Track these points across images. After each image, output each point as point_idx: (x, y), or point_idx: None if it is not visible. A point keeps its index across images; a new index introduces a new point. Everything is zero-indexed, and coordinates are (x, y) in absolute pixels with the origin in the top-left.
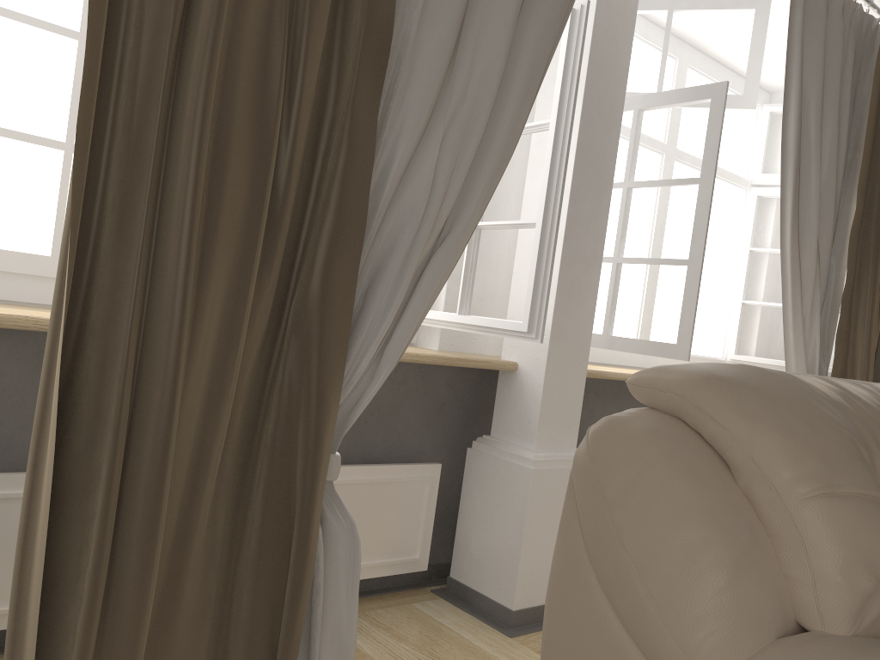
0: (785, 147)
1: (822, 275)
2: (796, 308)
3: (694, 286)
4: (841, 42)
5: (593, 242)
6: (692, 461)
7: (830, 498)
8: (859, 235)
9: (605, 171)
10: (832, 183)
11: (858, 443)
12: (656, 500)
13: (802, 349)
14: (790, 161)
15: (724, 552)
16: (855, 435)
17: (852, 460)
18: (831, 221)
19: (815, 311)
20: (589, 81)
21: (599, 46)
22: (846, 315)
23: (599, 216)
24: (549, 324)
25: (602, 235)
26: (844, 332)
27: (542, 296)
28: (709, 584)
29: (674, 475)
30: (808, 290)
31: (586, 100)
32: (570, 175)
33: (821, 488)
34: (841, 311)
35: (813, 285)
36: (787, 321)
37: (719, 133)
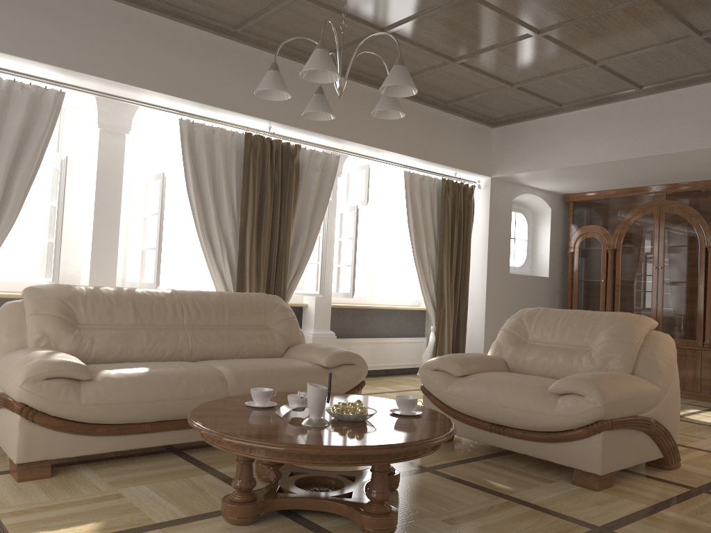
0: (191, 197)
1: (232, 248)
2: (213, 264)
3: (157, 258)
4: (222, 149)
5: (111, 243)
6: (15, 310)
7: (36, 314)
8: (246, 229)
9: (114, 213)
10: (227, 208)
11: (68, 302)
12: (0, 321)
13: (220, 281)
14: (194, 203)
15: (6, 331)
16: (69, 300)
17: (54, 305)
18: (230, 224)
19: (226, 264)
20: (98, 179)
21: (103, 164)
22: (244, 265)
23: (113, 232)
24: (89, 279)
25: (117, 240)
26: (243, 272)
27: (57, 267)
28: (0, 339)
29: (7, 314)
30: (220, 255)
31: (98, 187)
32: (93, 217)
33: (34, 312)
34: (239, 263)
35: (221, 253)
36: (211, 269)
37: (161, 194)
